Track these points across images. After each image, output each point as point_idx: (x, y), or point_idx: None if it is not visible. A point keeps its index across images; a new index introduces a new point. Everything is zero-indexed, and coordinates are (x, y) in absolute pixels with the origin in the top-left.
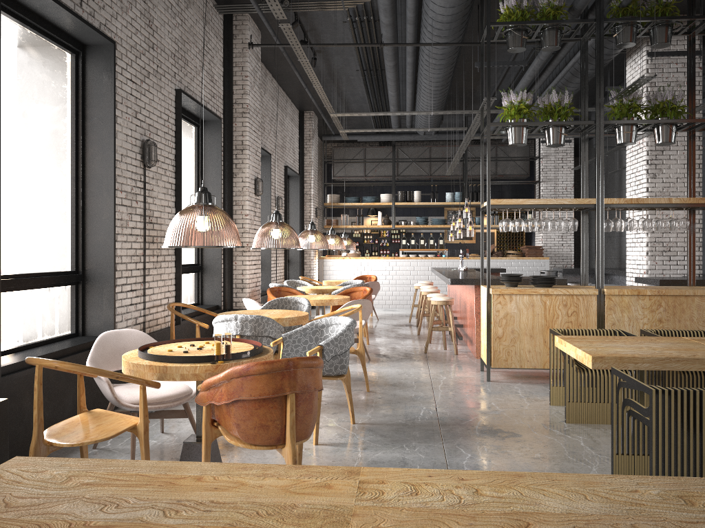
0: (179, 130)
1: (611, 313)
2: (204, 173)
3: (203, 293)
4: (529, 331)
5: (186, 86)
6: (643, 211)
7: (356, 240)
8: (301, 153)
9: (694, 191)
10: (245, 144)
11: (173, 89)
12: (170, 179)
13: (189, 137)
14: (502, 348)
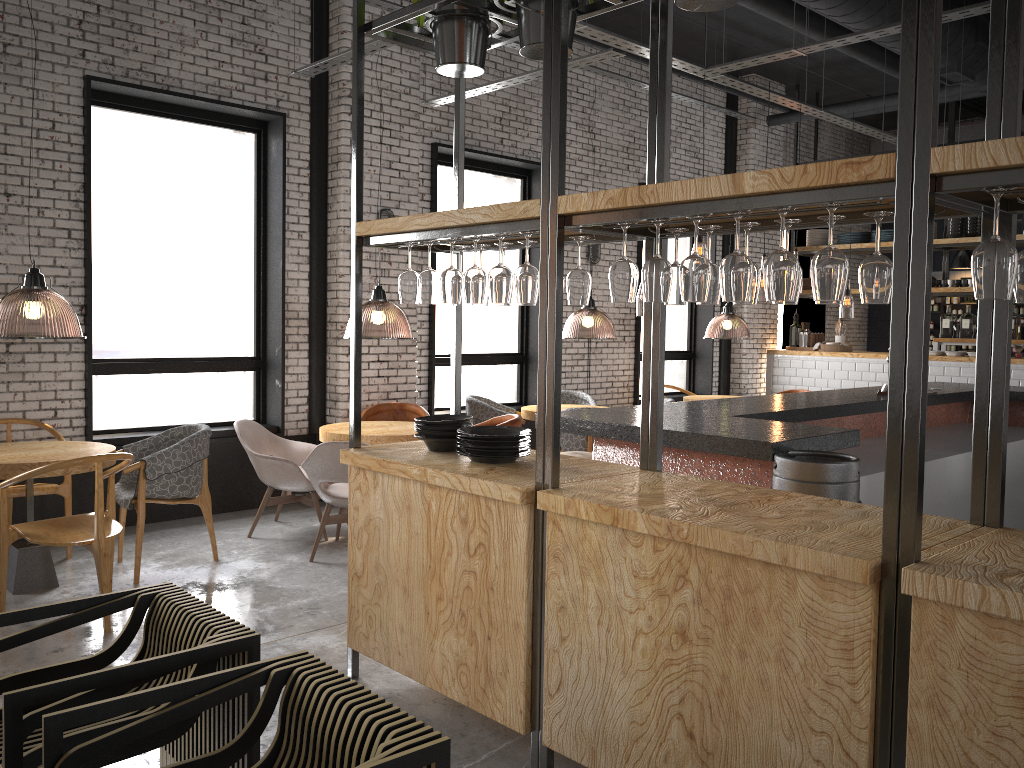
0: (86, 142)
1: (557, 570)
2: (267, 209)
3: (267, 406)
4: (402, 574)
5: (134, 68)
6: (696, 231)
7: (932, 318)
8: (732, 157)
9: (1009, 135)
10: (340, 152)
11: (76, 78)
12: (61, 223)
13: (233, 152)
14: (362, 604)
